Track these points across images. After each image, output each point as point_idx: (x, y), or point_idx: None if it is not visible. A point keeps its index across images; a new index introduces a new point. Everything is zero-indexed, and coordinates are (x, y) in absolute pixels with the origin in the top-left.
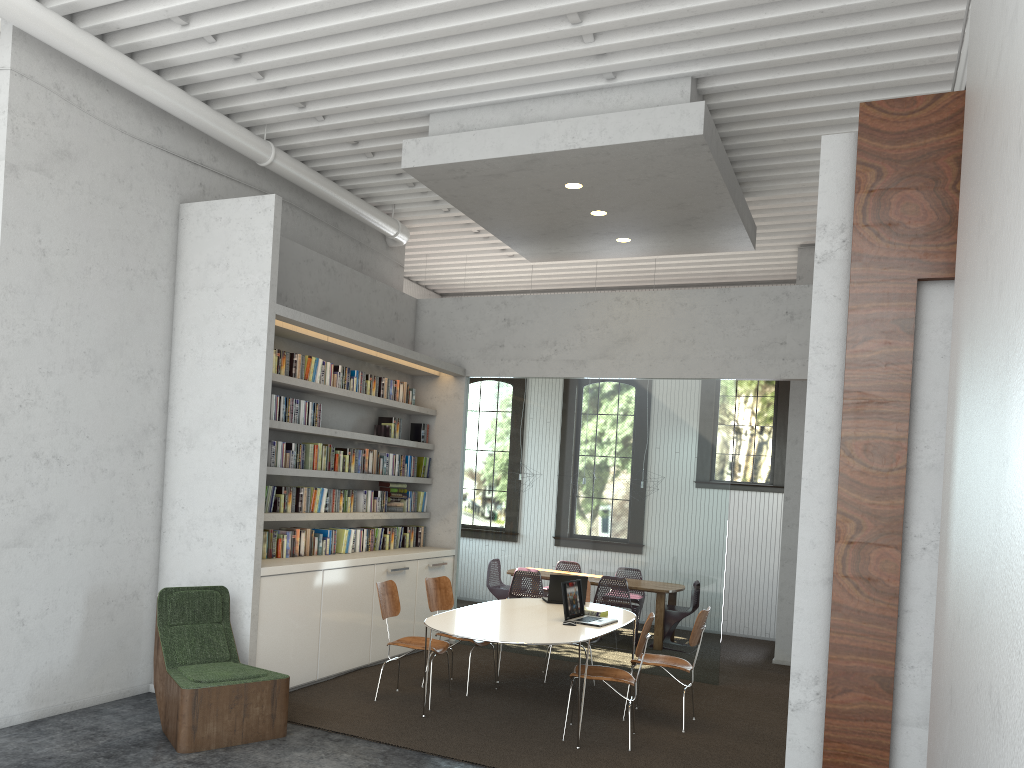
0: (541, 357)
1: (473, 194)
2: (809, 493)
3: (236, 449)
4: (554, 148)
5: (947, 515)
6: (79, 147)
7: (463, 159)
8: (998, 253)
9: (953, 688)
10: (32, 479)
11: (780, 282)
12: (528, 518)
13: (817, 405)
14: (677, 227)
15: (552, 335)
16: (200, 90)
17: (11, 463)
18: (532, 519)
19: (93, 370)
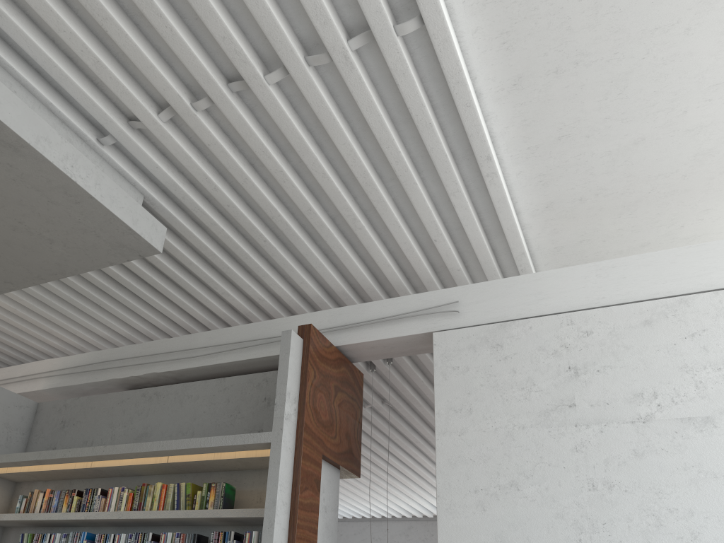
0: None
1: None
2: None
3: None
4: (53, 160)
5: None
6: None
7: None
8: (714, 524)
9: None
10: None
11: None
12: None
13: (278, 534)
14: None
15: None
16: None
17: None
18: None
19: None
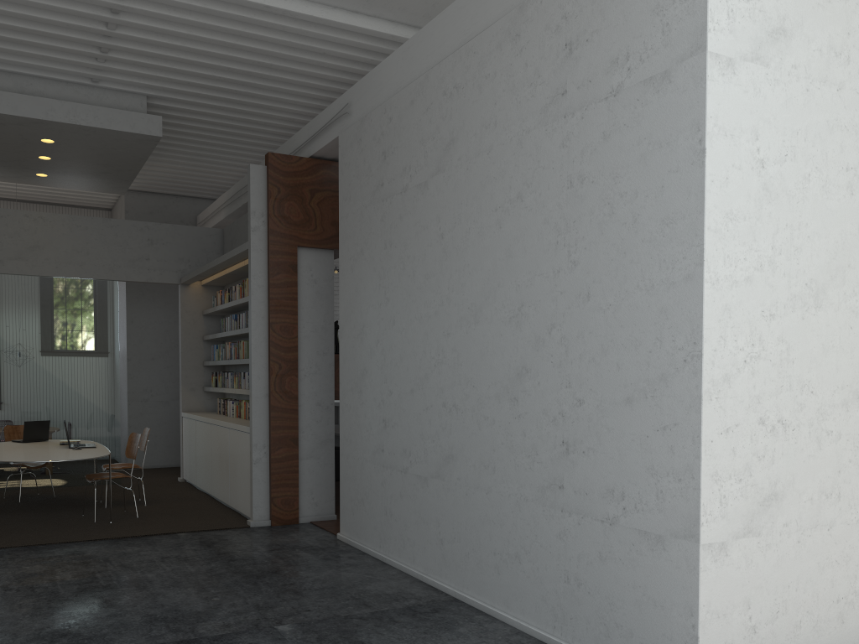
0: None
1: None
2: (255, 351)
3: None
4: (60, 120)
5: (355, 356)
6: None
7: None
8: (420, 264)
9: (388, 419)
10: None
11: (92, 208)
12: None
13: (256, 306)
14: (89, 175)
15: None
16: None
17: None
18: None
19: None
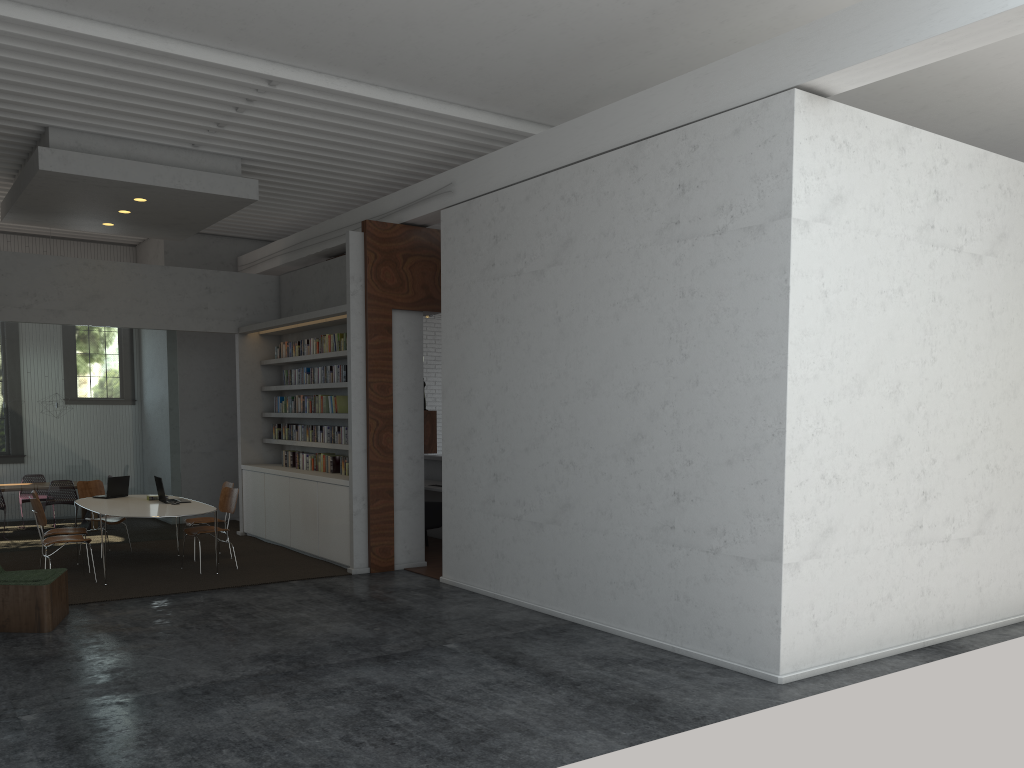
0: (24, 305)
1: (59, 188)
2: (355, 409)
3: None
4: (167, 185)
5: (460, 416)
6: None
7: (96, 175)
8: (536, 340)
9: (499, 473)
10: None
11: (116, 243)
12: (24, 439)
13: (356, 366)
14: (159, 225)
15: (32, 288)
16: None
17: None
18: (28, 440)
19: None
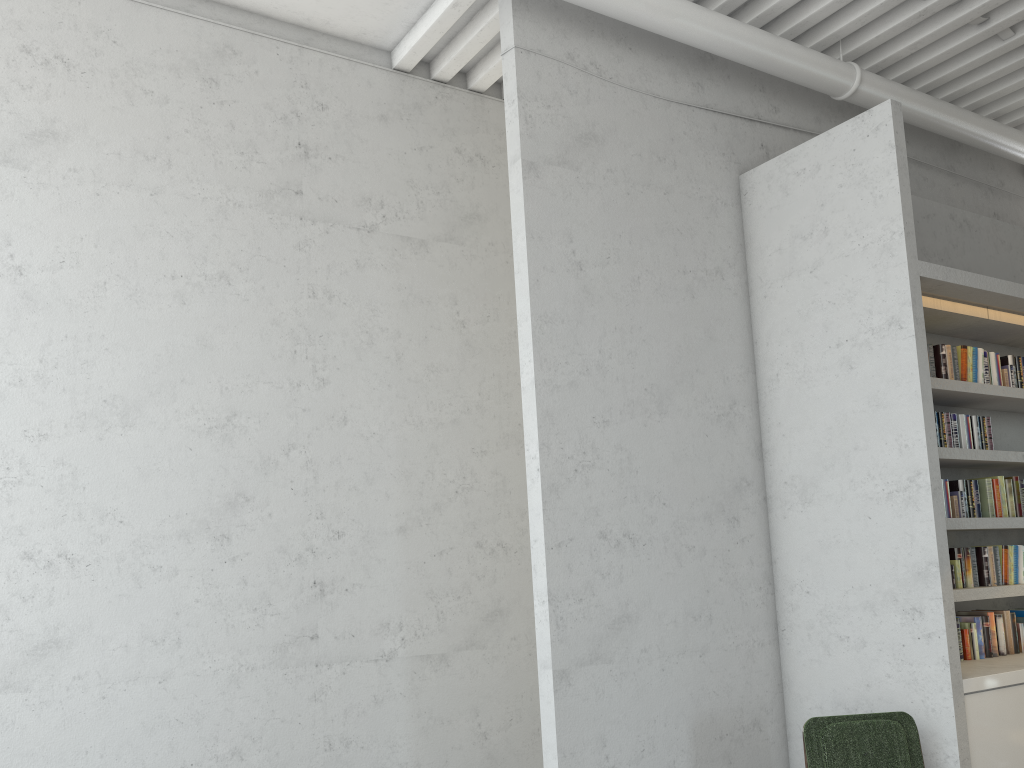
0: None
1: None
2: None
3: (885, 494)
4: None
5: None
6: (605, 126)
7: None
8: None
9: None
10: (601, 568)
11: None
12: None
13: None
14: None
15: None
16: (745, 18)
17: (573, 549)
18: None
19: (659, 412)
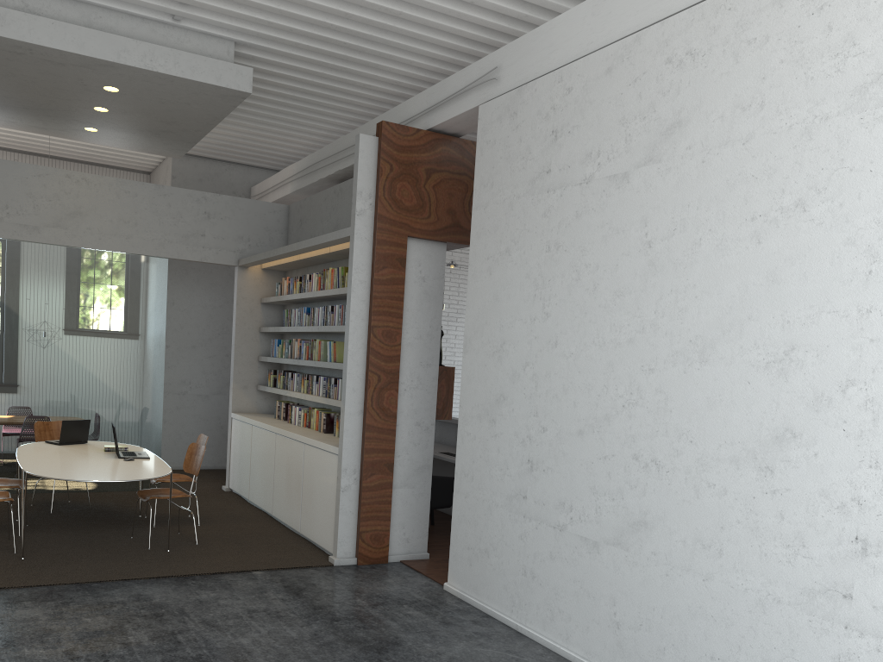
0: None
1: (8, 66)
2: (352, 359)
3: None
4: (134, 64)
5: (486, 377)
6: None
7: (42, 43)
8: (607, 276)
9: (536, 460)
10: None
11: (129, 170)
12: None
13: (356, 305)
14: (148, 133)
15: (4, 198)
16: None
17: None
18: None
19: None
